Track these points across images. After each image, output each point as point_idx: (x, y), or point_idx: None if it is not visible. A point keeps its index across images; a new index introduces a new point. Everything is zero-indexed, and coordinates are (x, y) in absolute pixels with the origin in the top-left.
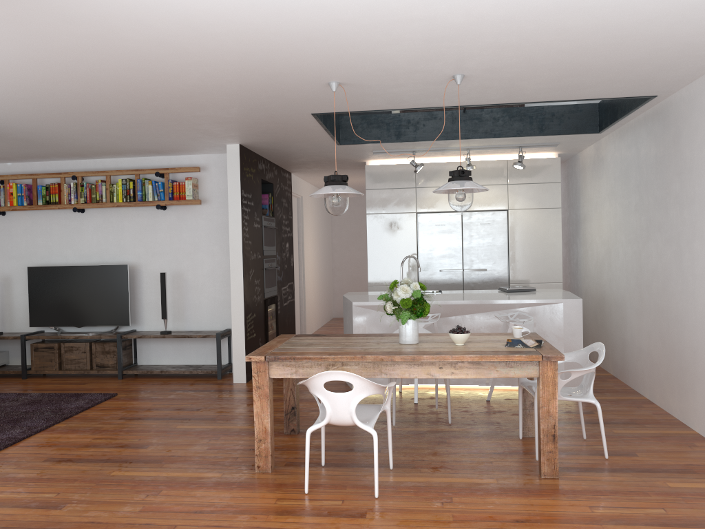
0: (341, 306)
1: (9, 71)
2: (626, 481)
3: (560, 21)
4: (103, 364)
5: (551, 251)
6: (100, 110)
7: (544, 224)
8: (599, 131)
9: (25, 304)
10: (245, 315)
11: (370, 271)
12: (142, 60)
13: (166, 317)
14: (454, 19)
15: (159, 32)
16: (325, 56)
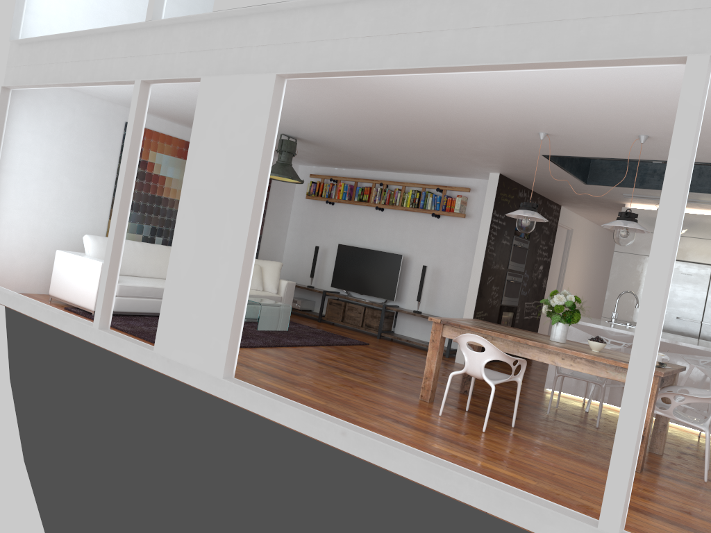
0: None
1: (332, 110)
2: (698, 493)
3: None
4: (370, 325)
5: None
6: (390, 138)
7: None
8: None
9: (332, 271)
10: (475, 310)
11: (606, 304)
12: (404, 109)
13: (419, 300)
14: (600, 97)
15: (407, 95)
16: (522, 114)
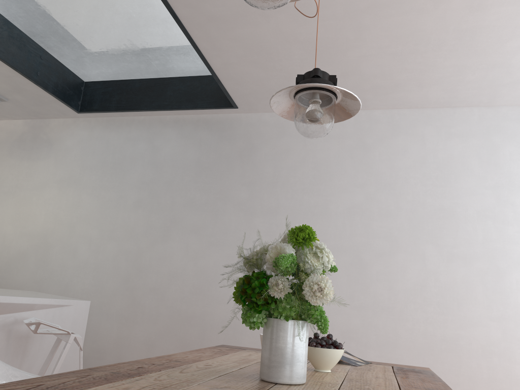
0: None
1: None
2: None
3: (512, 0)
4: None
5: None
6: None
7: None
8: (81, 110)
9: None
10: None
11: None
12: None
13: None
14: None
15: None
16: None
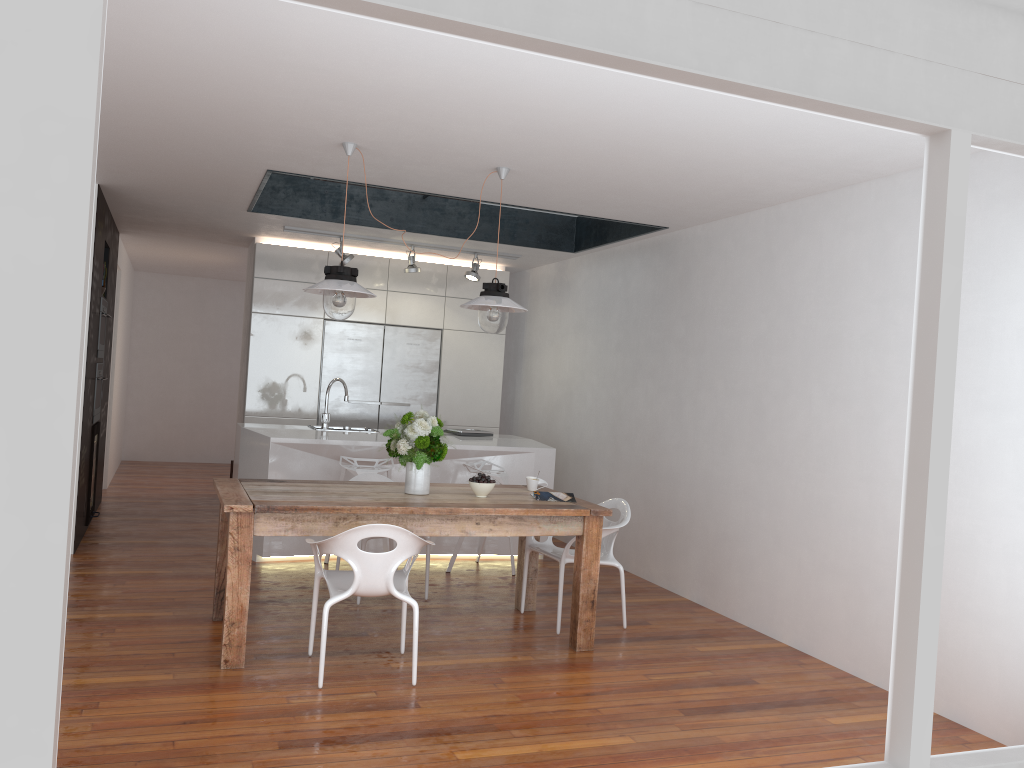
0: (136, 443)
1: None
2: (658, 648)
3: (661, 144)
4: None
5: (490, 387)
6: None
7: (484, 352)
8: (575, 250)
9: None
10: (82, 448)
11: (251, 395)
12: (122, 61)
13: None
14: (568, 118)
15: (204, 41)
16: (381, 116)
